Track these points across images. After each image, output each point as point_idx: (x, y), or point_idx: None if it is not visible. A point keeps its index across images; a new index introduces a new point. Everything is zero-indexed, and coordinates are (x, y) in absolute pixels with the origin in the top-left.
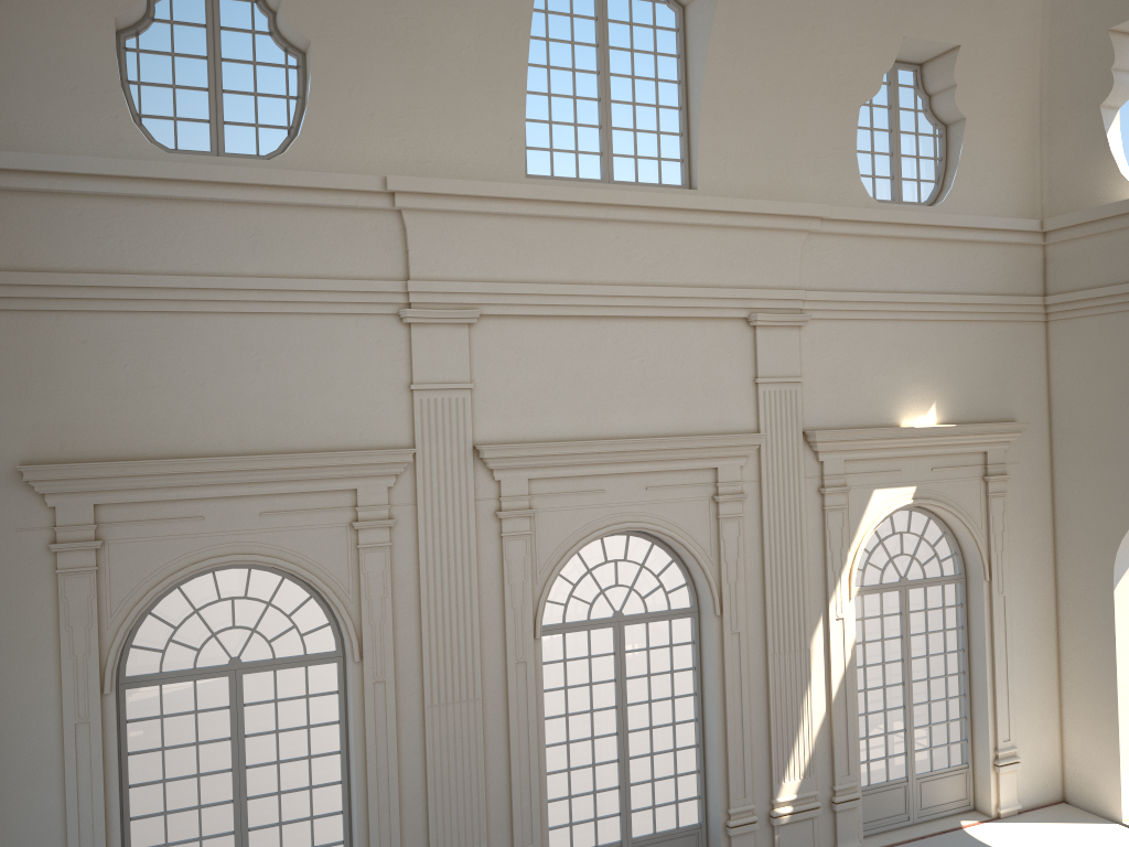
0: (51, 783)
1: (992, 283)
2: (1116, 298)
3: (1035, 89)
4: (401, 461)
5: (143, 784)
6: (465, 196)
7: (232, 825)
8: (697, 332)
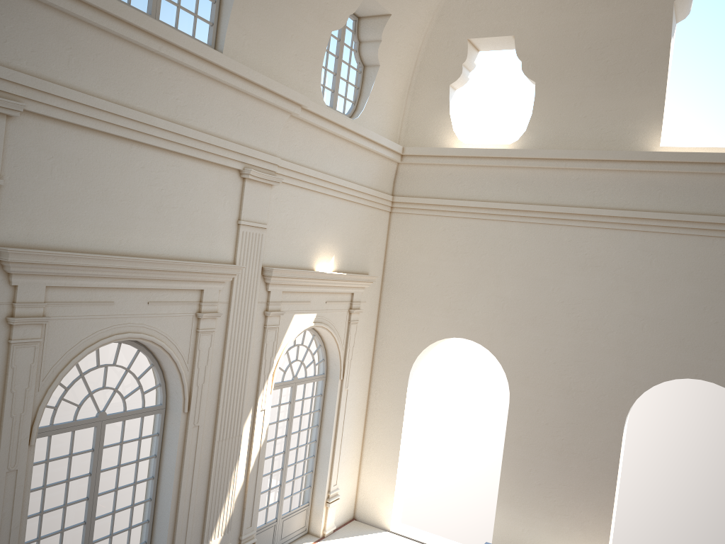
0: None
1: (372, 181)
2: (438, 207)
3: (414, 61)
4: None
5: None
6: None
7: None
8: (205, 174)
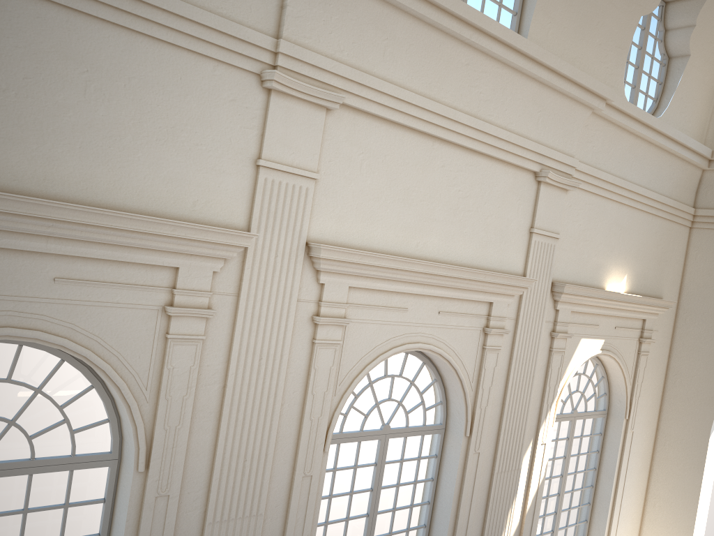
0: None
1: (672, 190)
2: None
3: None
4: (238, 245)
5: None
6: None
7: None
8: (501, 175)
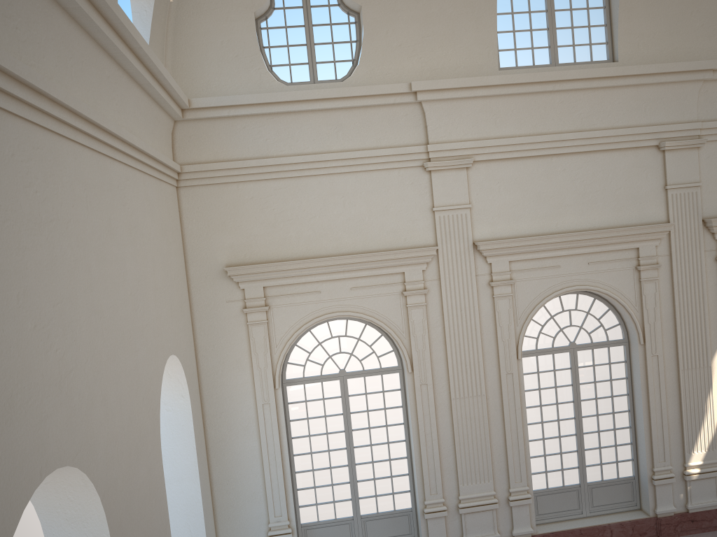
0: (253, 434)
1: None
2: None
3: None
4: (429, 254)
5: (299, 437)
6: (460, 88)
7: (346, 461)
8: (621, 158)
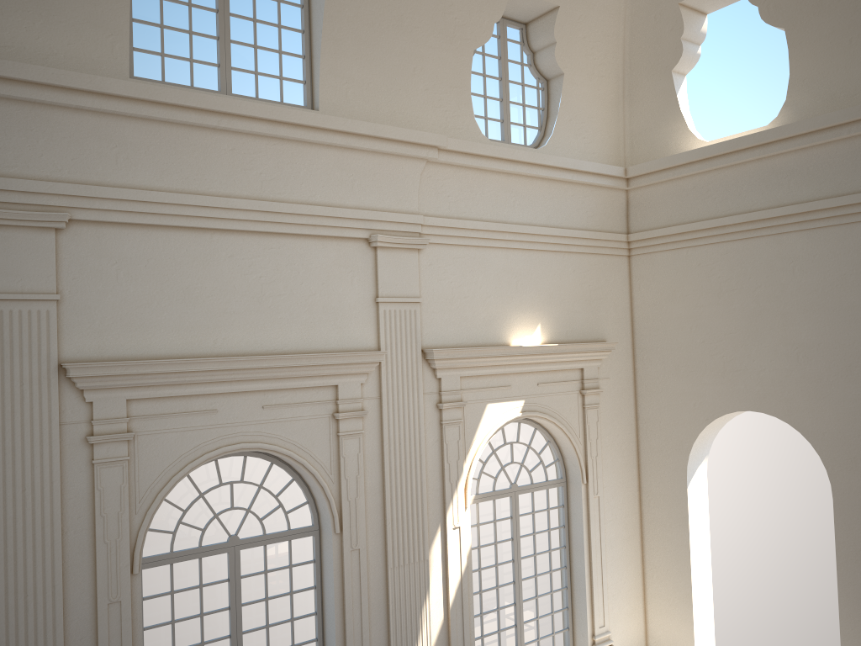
0: None
1: (586, 221)
2: (686, 235)
3: (619, 56)
4: None
5: None
6: (50, 86)
7: None
8: (318, 250)
